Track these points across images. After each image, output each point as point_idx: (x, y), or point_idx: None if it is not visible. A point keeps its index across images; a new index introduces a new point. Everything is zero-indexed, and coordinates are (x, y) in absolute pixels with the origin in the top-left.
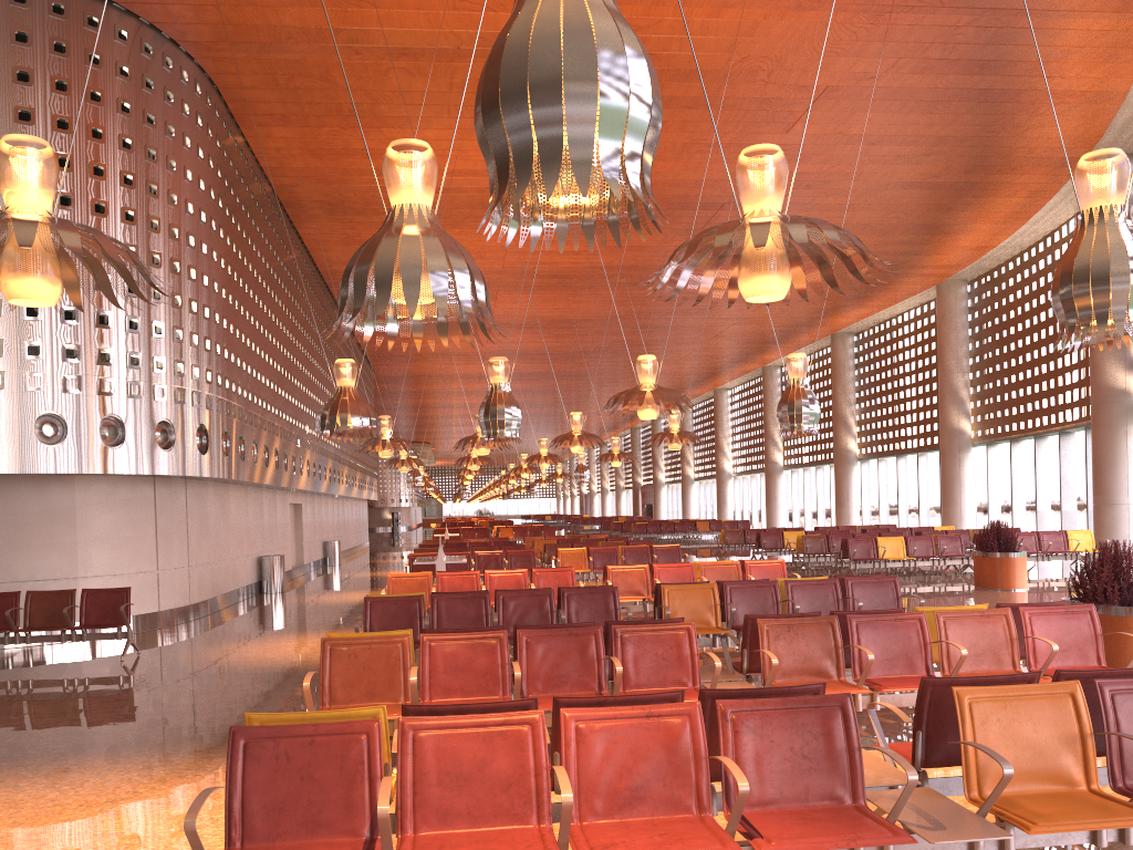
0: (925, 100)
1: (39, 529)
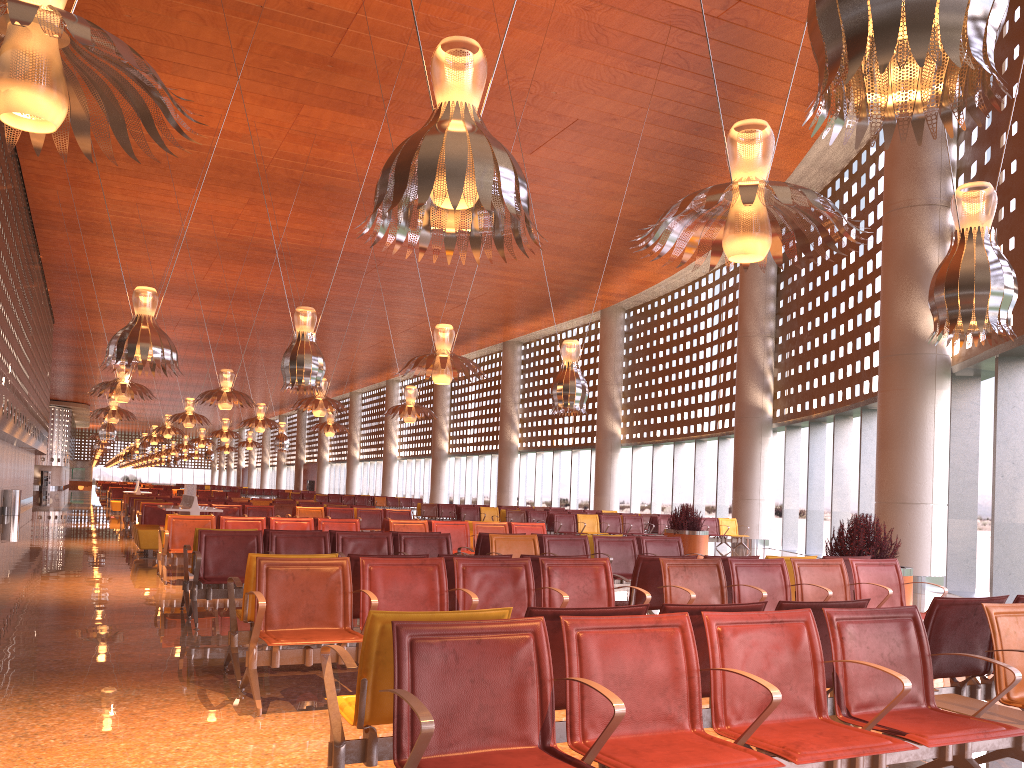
0: (648, 148)
1: None
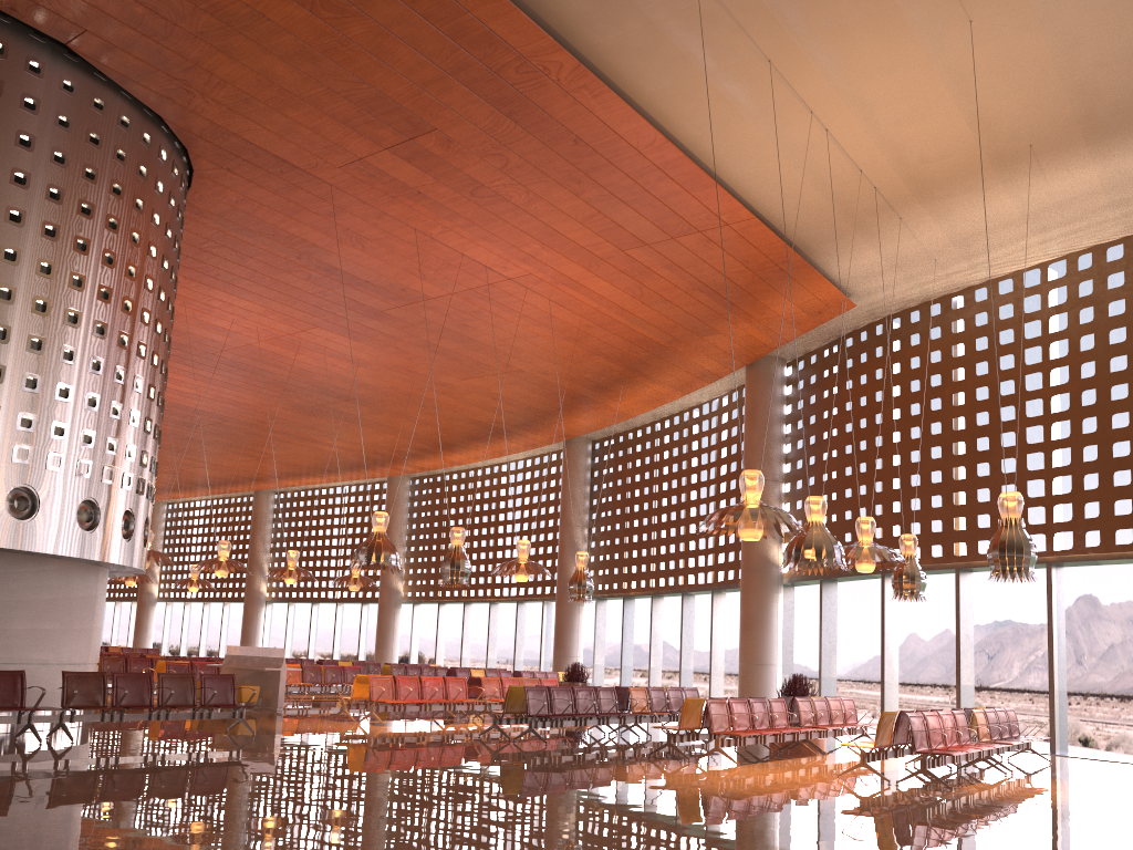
0: (552, 390)
1: (79, 614)
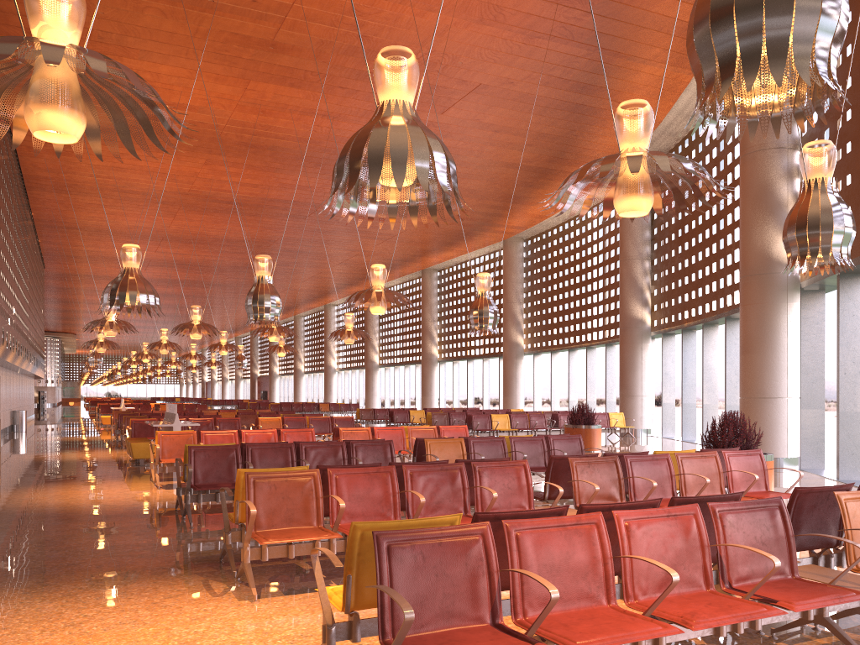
0: (540, 105)
1: None
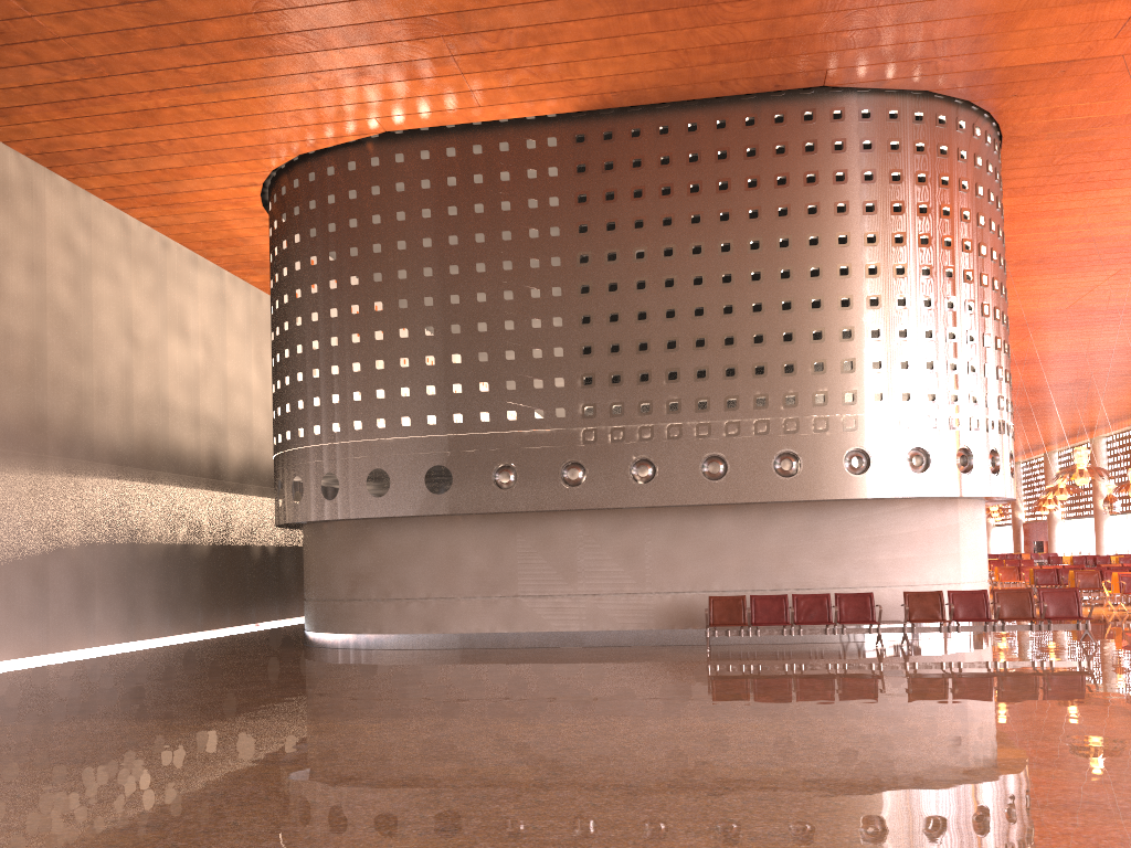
0: None
1: (940, 542)
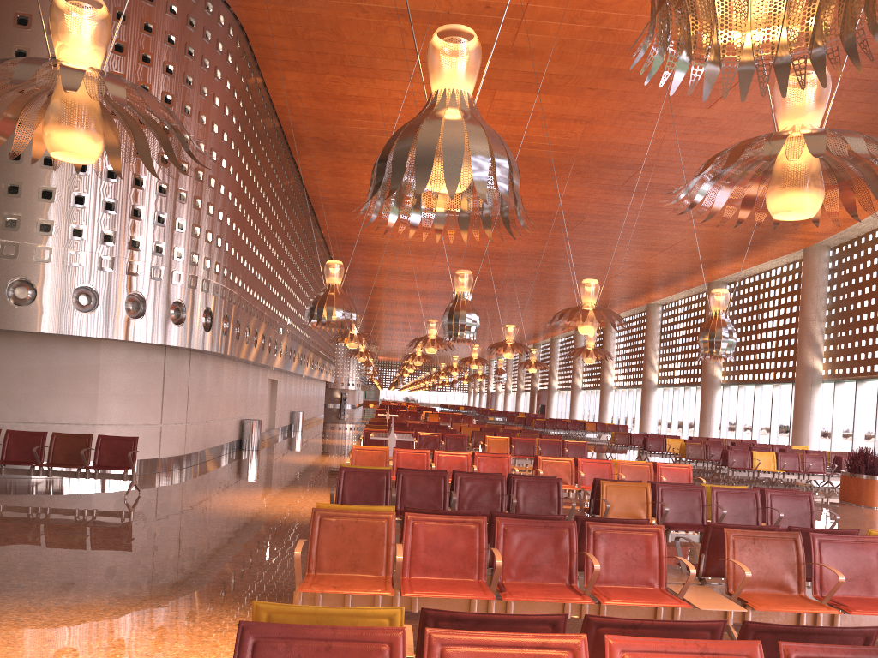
0: (832, 87)
1: (68, 381)
